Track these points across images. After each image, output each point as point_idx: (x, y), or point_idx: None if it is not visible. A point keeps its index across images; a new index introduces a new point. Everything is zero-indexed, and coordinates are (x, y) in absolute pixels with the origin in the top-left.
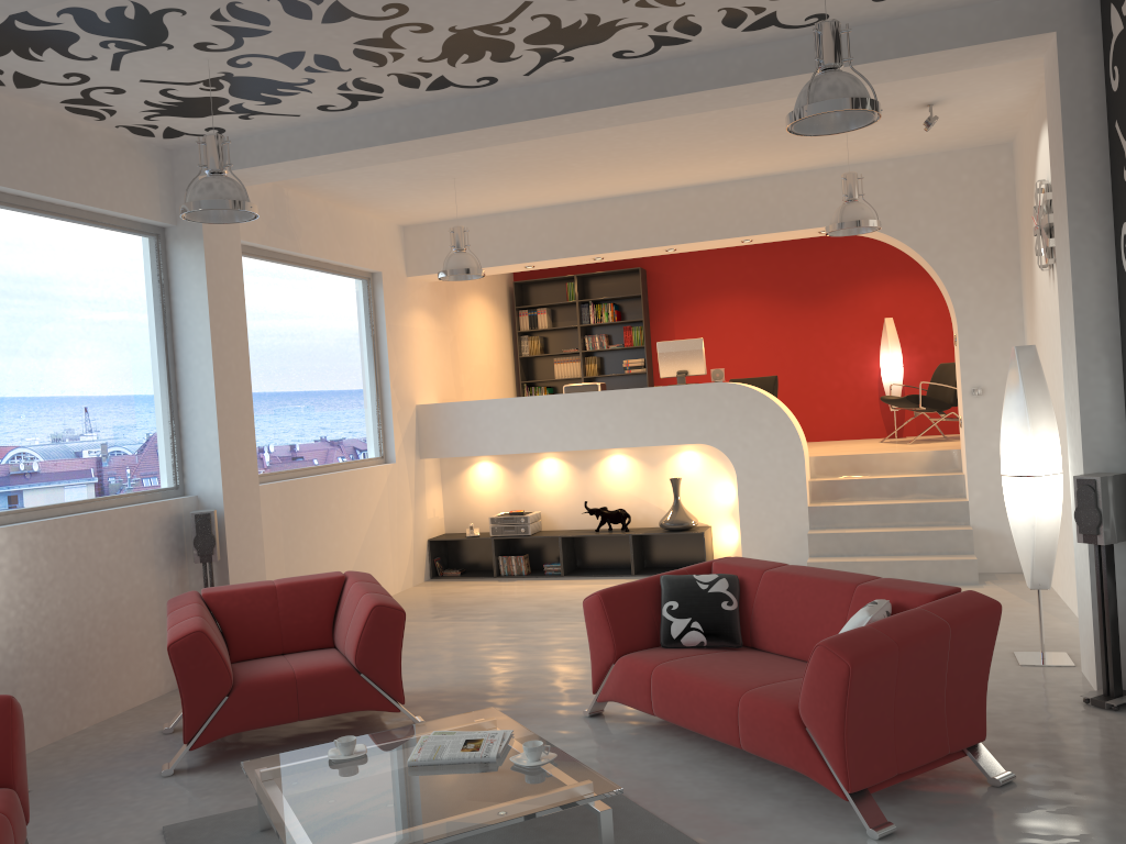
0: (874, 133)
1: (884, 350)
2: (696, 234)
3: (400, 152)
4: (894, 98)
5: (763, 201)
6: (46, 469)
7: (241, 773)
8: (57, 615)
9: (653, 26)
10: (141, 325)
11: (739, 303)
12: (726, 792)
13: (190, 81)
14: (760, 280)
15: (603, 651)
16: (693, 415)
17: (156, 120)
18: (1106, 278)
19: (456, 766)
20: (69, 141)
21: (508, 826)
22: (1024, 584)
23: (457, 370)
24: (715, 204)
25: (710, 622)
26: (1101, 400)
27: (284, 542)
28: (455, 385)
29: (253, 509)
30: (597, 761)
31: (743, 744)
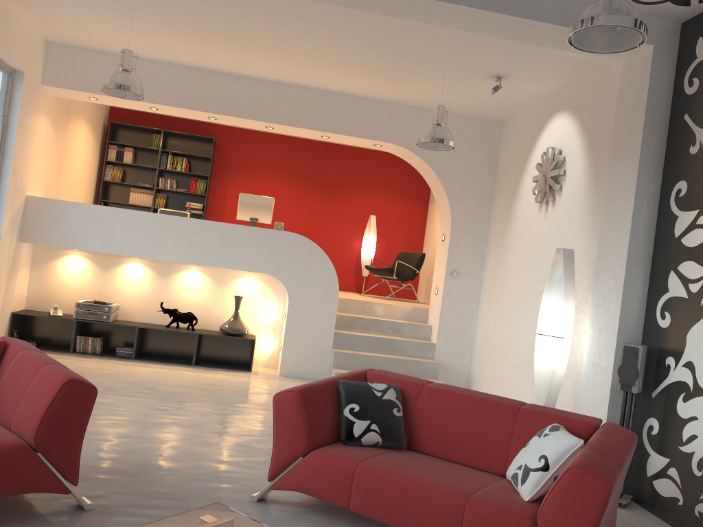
0: (446, 86)
1: (367, 235)
2: (295, 121)
3: None
4: (488, 63)
5: (346, 112)
6: None
7: None
8: None
9: None
10: None
11: (277, 182)
12: None
13: None
14: (295, 170)
15: (293, 444)
16: (265, 252)
17: None
18: (651, 215)
19: None
20: None
21: None
22: None
23: (60, 176)
24: (312, 104)
25: (386, 425)
26: (634, 294)
27: None
28: (56, 188)
29: None
30: None
31: None
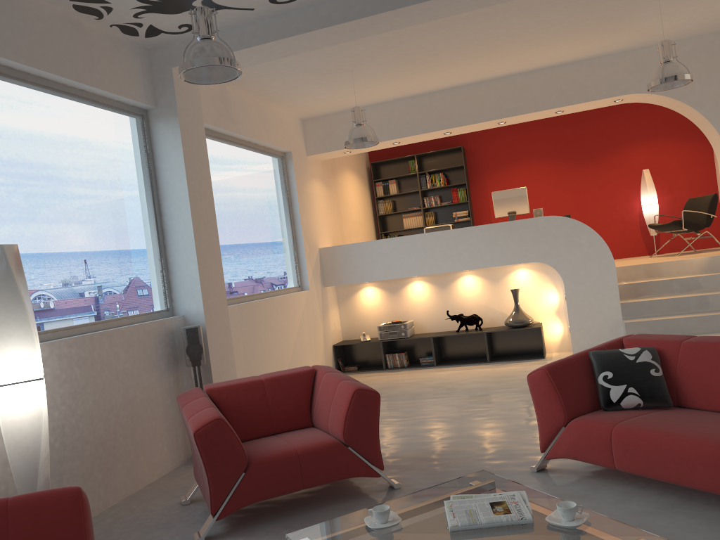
0: (672, 15)
1: (644, 192)
2: (523, 108)
3: (330, 36)
4: None
5: (573, 80)
6: (73, 296)
7: (262, 537)
8: (90, 413)
9: None
10: (135, 184)
11: (533, 167)
12: (719, 536)
13: None
14: (548, 150)
15: (553, 416)
16: (528, 242)
17: (142, 17)
18: None
19: (496, 529)
20: (76, 35)
21: None
22: None
23: (341, 224)
24: (536, 85)
25: (644, 387)
26: None
27: (243, 349)
28: (341, 234)
29: (225, 324)
30: None
31: None
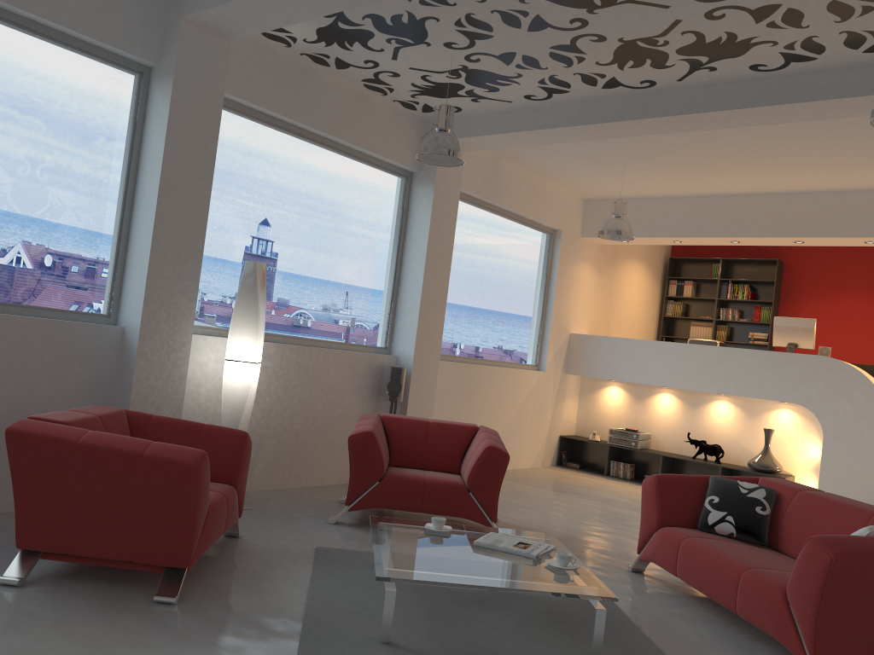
0: None
1: None
2: (823, 231)
3: (578, 134)
4: None
5: None
6: (307, 314)
7: None
8: (293, 409)
9: (782, 45)
10: (384, 235)
11: (864, 301)
12: (715, 644)
13: (440, 71)
14: None
15: (649, 520)
16: (792, 379)
17: (418, 98)
18: None
19: (506, 554)
20: (362, 107)
21: (536, 612)
22: None
23: (609, 315)
24: (844, 208)
25: (742, 519)
26: None
27: (450, 405)
28: (605, 325)
29: (432, 374)
30: (623, 597)
31: (738, 610)
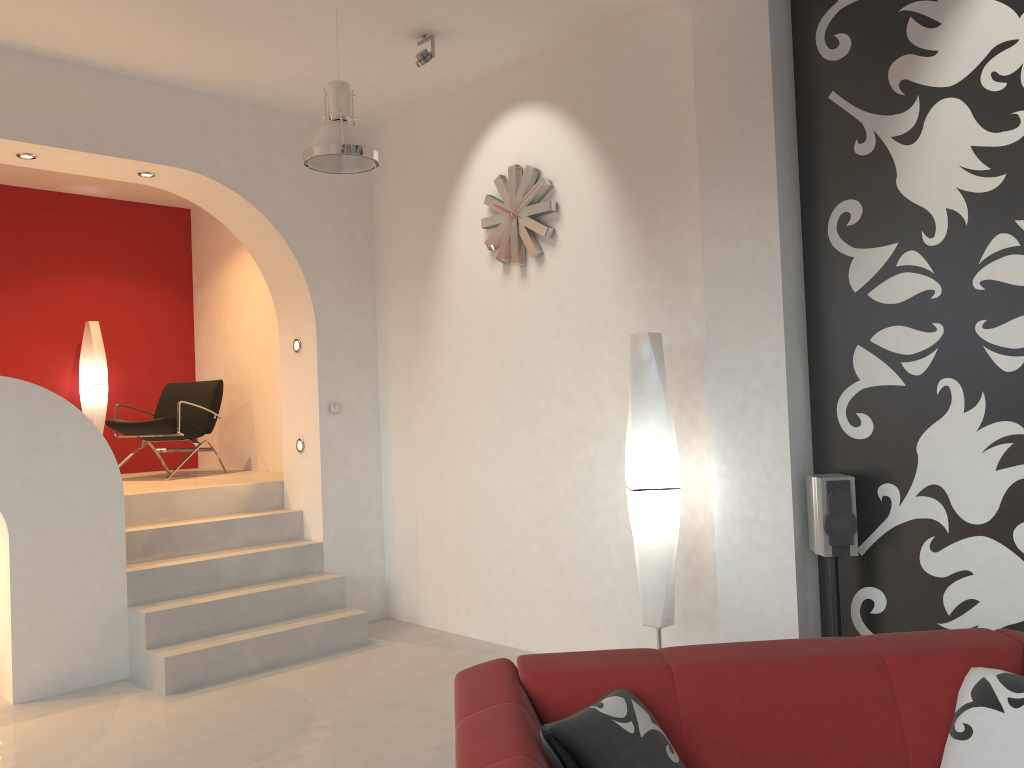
0: (311, 52)
1: (88, 361)
2: None
3: None
4: (426, 3)
5: (77, 101)
6: None
7: None
8: None
9: None
10: None
11: None
12: None
13: None
14: None
15: None
16: None
17: None
18: (798, 260)
19: None
20: None
21: None
22: (409, 632)
23: None
24: None
25: None
26: (798, 394)
27: None
28: None
29: None
30: None
31: None
